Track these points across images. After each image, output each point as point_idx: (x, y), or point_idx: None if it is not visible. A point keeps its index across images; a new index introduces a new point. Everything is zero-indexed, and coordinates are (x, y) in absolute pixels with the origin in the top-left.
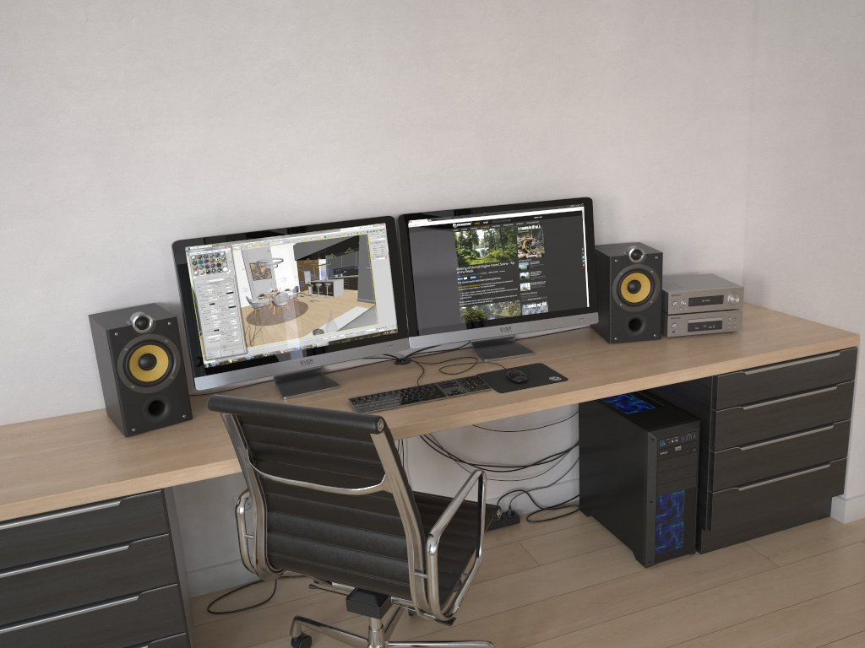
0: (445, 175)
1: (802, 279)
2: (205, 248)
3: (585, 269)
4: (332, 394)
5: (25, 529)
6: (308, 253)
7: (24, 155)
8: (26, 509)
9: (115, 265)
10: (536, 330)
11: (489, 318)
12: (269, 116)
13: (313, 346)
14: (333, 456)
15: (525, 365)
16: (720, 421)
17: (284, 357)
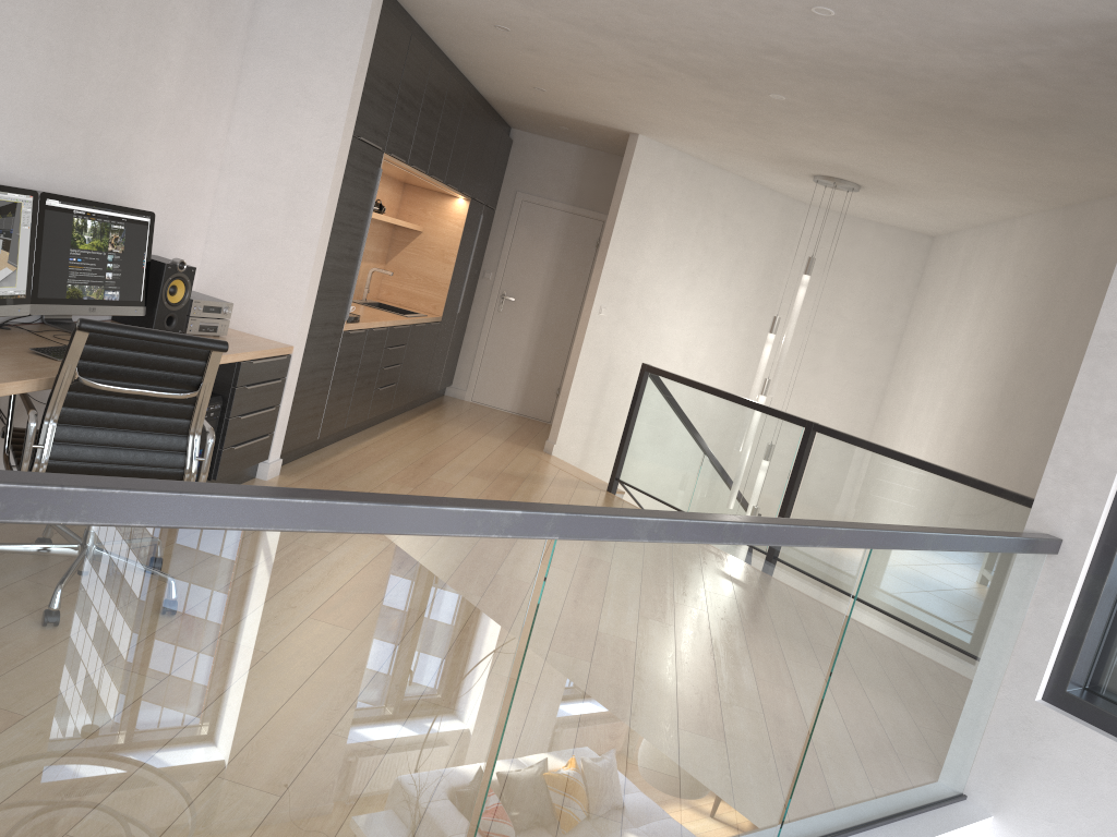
0: (58, 163)
1: (252, 305)
2: None
3: (144, 270)
4: None
5: None
6: None
7: None
8: None
9: None
10: (110, 314)
11: (84, 298)
12: None
13: None
14: (158, 372)
15: None
16: (236, 396)
17: None
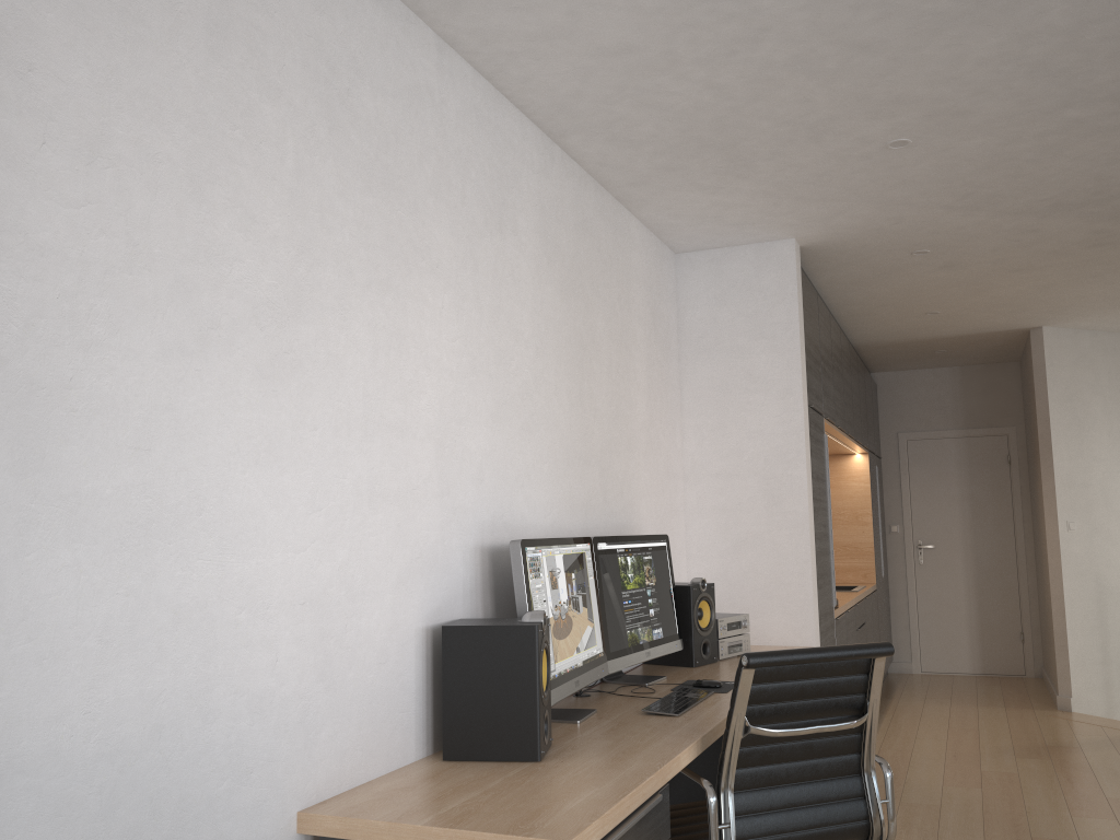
0: (588, 506)
1: (754, 612)
2: (532, 550)
3: (673, 598)
4: (606, 714)
5: (625, 836)
6: (568, 566)
7: (397, 432)
8: (626, 808)
9: (437, 570)
10: (660, 655)
11: (640, 642)
12: (519, 430)
13: (577, 665)
14: (821, 700)
15: (685, 681)
16: None
17: (568, 676)
